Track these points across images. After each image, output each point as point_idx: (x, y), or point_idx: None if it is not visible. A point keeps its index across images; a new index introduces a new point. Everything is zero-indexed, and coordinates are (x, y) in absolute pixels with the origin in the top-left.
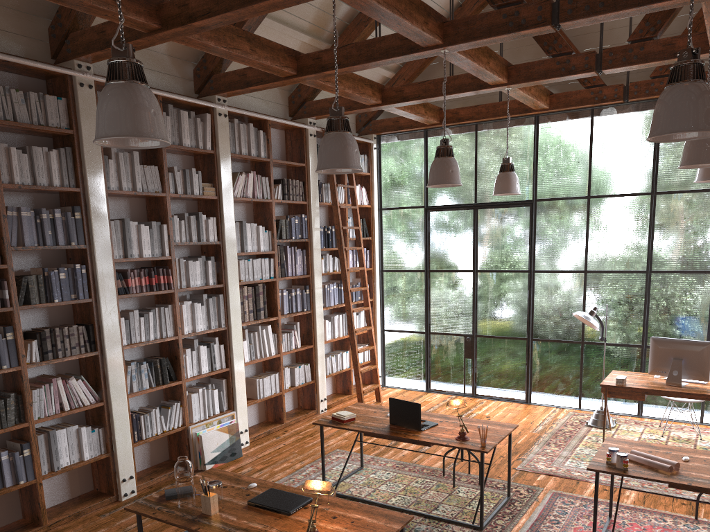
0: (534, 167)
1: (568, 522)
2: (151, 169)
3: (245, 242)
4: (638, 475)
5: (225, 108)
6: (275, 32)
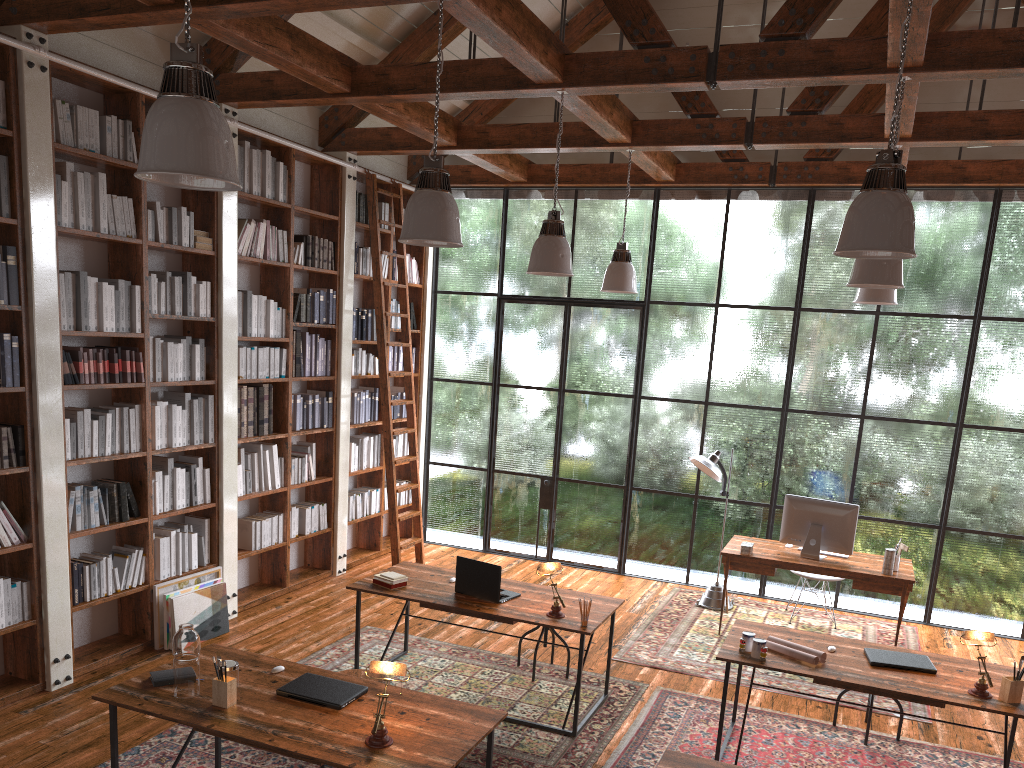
0: (649, 258)
1: (683, 728)
2: (123, 202)
3: (249, 321)
4: (779, 667)
5: (235, 124)
6: (313, 24)
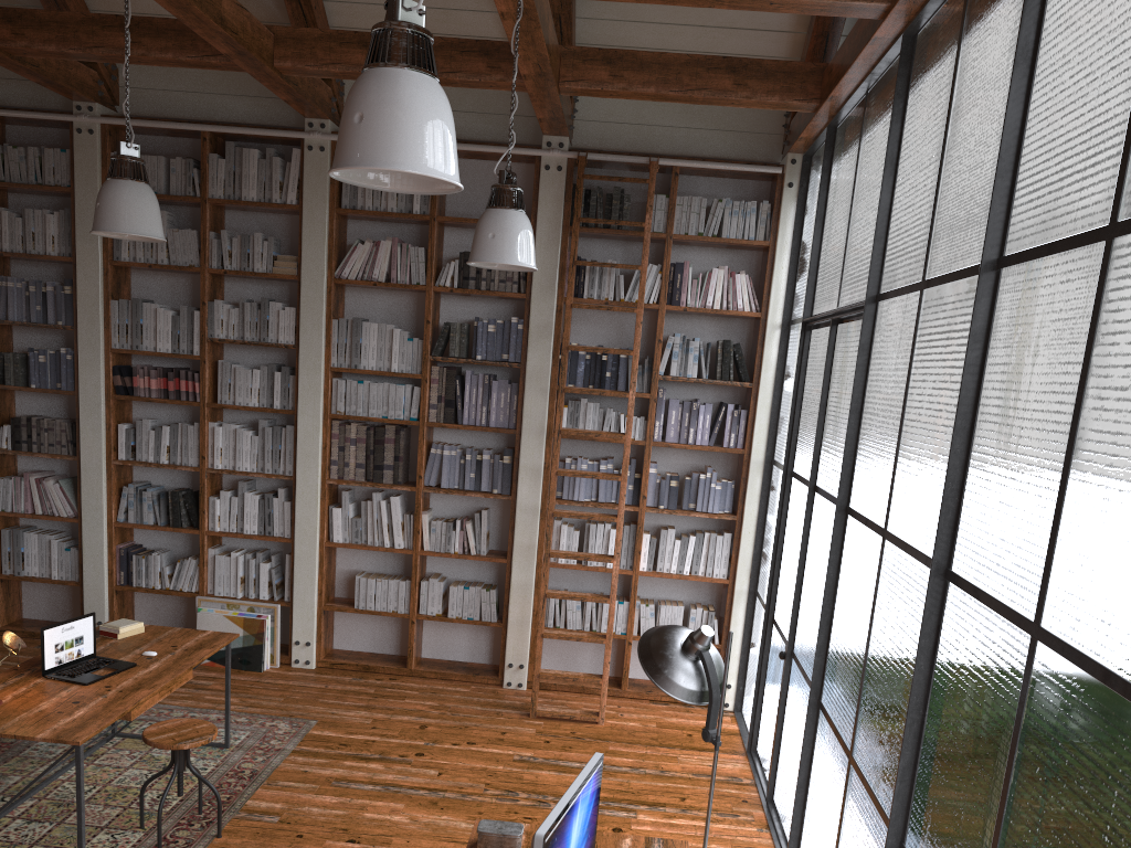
0: (879, 199)
1: None
2: (186, 234)
3: (354, 351)
4: None
5: (318, 137)
6: None
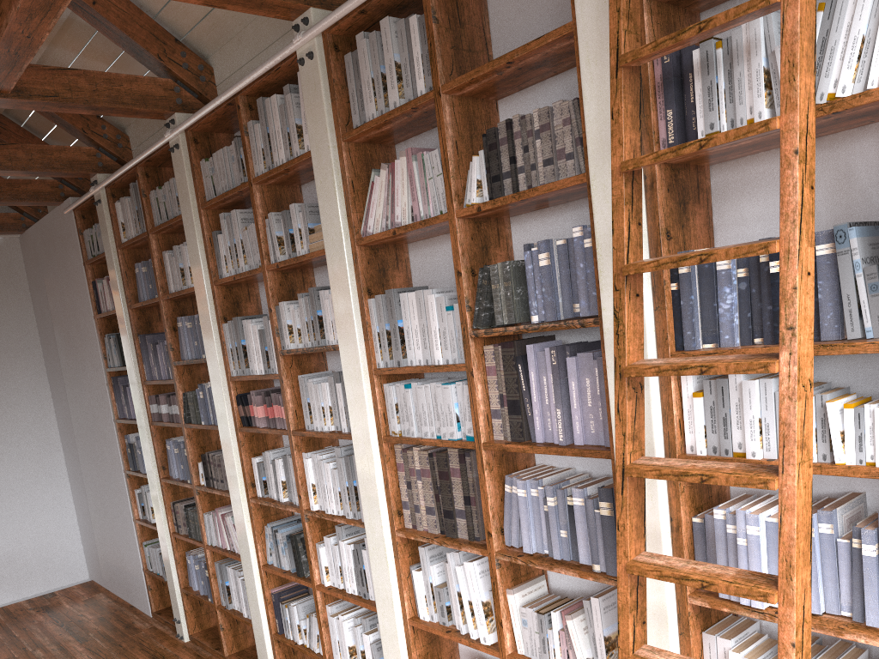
0: None
1: None
2: (251, 230)
3: (393, 341)
4: None
5: (301, 40)
6: None
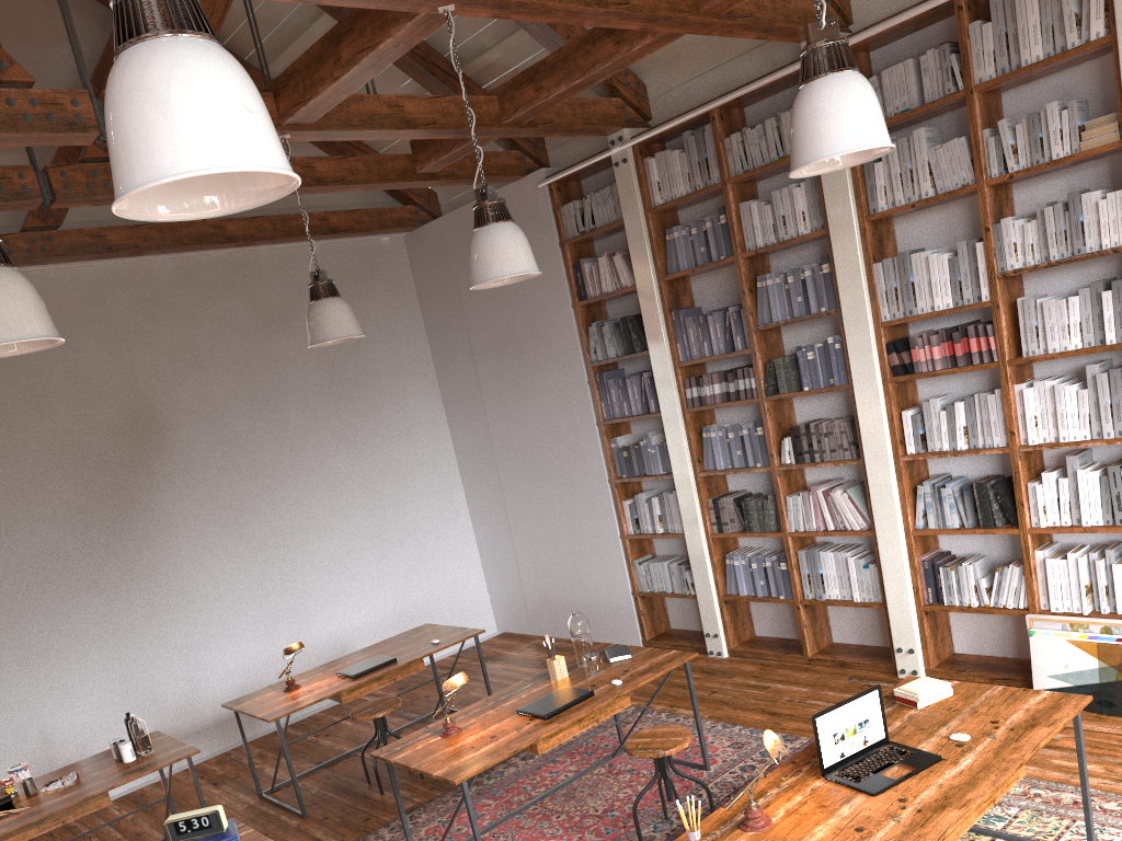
0: None
1: None
2: (951, 147)
3: None
4: None
5: None
6: None
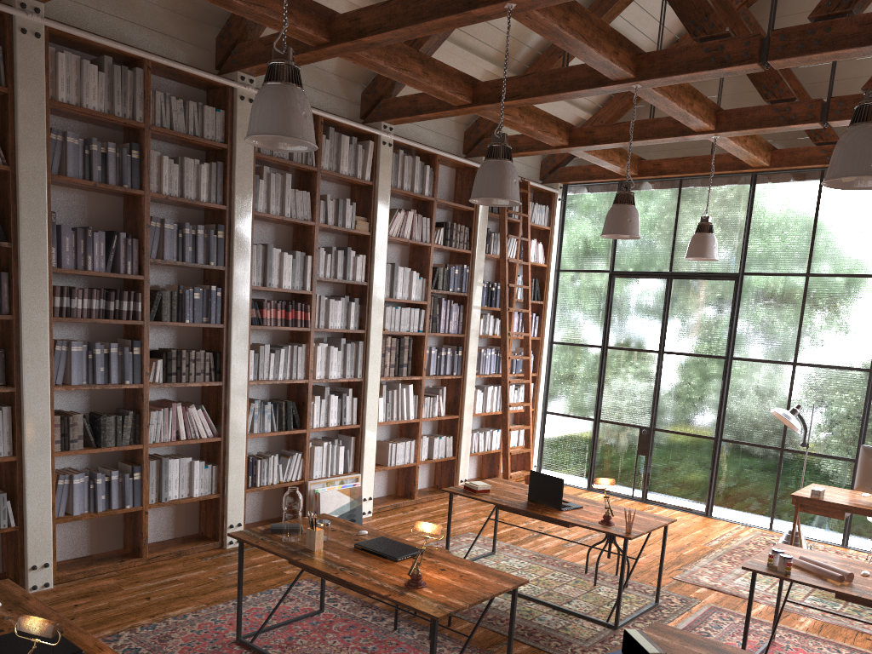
0: (744, 235)
1: (721, 637)
2: (302, 194)
3: (395, 287)
4: (801, 580)
5: (391, 136)
6: (456, 58)
